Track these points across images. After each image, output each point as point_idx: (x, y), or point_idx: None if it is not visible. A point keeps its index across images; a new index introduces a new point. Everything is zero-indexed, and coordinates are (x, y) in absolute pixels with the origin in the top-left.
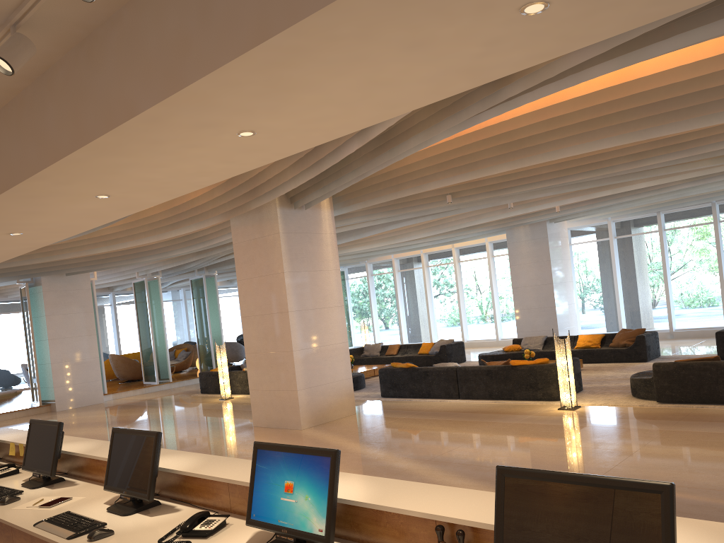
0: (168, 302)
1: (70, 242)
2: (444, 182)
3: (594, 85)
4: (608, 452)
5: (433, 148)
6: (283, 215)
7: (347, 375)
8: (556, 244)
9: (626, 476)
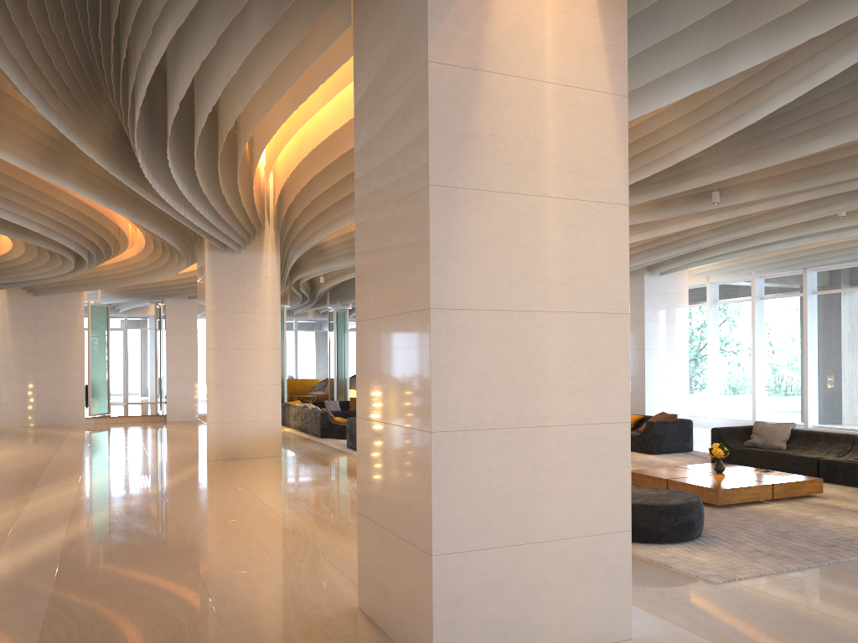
0: (353, 333)
1: (132, 271)
2: (325, 232)
3: (308, 147)
4: (261, 513)
5: (287, 200)
6: (213, 258)
7: (275, 417)
8: (659, 302)
9: (194, 528)
